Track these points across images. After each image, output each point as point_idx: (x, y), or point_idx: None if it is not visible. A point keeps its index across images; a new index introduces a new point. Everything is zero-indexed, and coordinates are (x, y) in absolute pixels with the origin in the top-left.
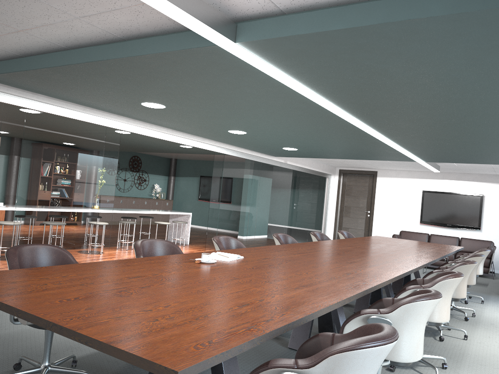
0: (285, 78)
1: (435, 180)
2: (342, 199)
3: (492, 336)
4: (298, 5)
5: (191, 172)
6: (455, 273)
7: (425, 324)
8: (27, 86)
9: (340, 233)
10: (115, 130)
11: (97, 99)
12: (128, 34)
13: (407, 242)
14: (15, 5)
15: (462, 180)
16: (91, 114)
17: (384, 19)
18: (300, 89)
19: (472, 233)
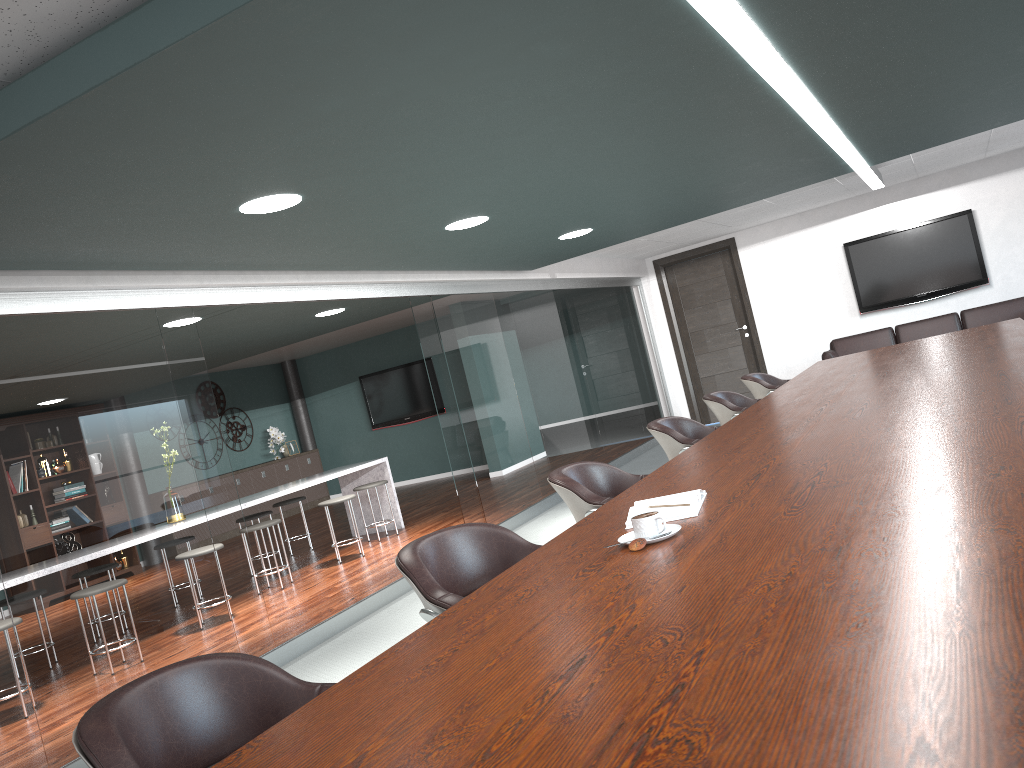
0: None
1: (862, 215)
2: (680, 320)
3: None
4: None
5: (337, 377)
6: None
7: None
8: None
9: (751, 382)
10: (179, 312)
11: (121, 233)
12: None
13: (906, 348)
14: None
15: (917, 196)
16: (110, 286)
17: None
18: None
19: (975, 296)
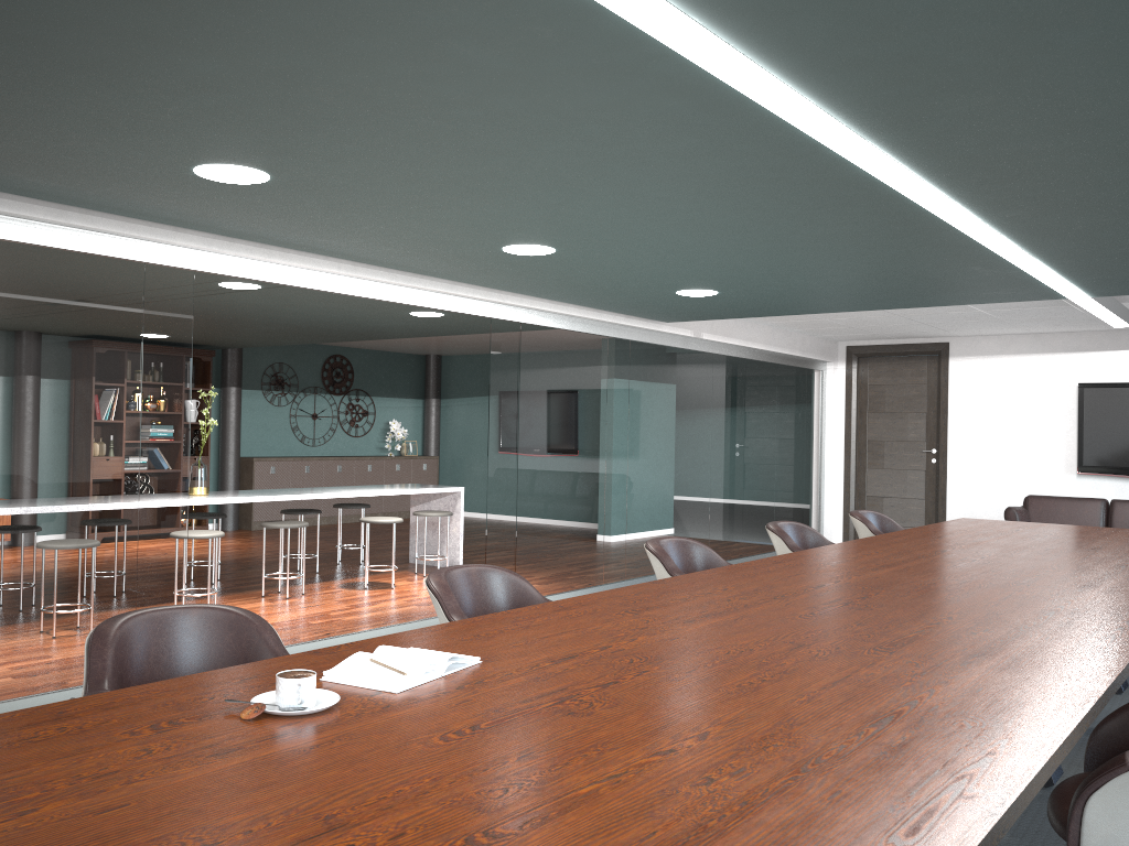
0: None
1: (1113, 354)
2: (861, 423)
3: None
4: None
5: (478, 385)
6: None
7: None
8: None
9: (857, 520)
10: (176, 273)
11: (62, 169)
12: None
13: (1058, 535)
14: None
15: None
16: (88, 227)
17: None
18: (646, 12)
19: None
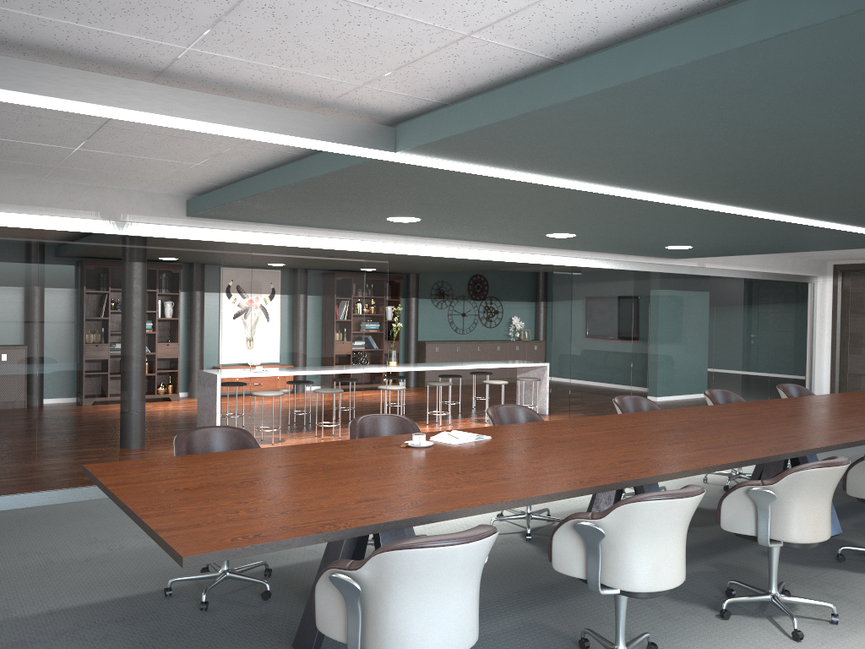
0: (509, 175)
1: None
2: (844, 320)
3: None
4: (451, 94)
5: None
6: (823, 461)
7: (673, 537)
8: (243, 218)
9: (779, 390)
10: (379, 255)
11: (331, 220)
12: (304, 149)
13: None
14: (170, 145)
15: None
16: (340, 238)
17: (530, 106)
18: (552, 183)
19: None
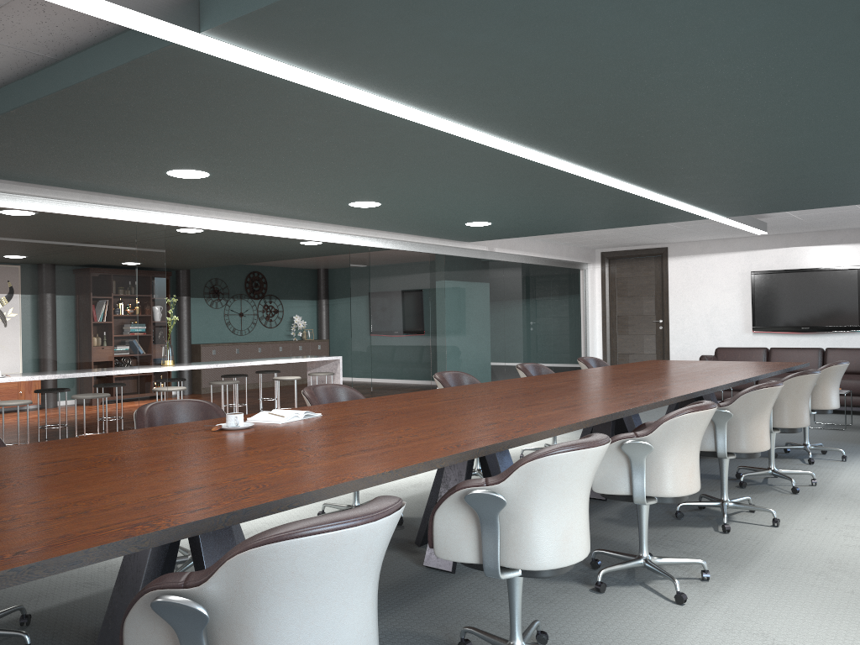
0: (339, 88)
1: (773, 251)
2: (612, 304)
3: (834, 516)
4: None
5: None
6: (696, 405)
7: (581, 498)
8: None
9: (581, 363)
10: (154, 227)
11: (93, 175)
12: (60, 49)
13: (698, 365)
14: None
15: (821, 245)
16: (103, 203)
17: None
18: (386, 106)
19: (850, 338)
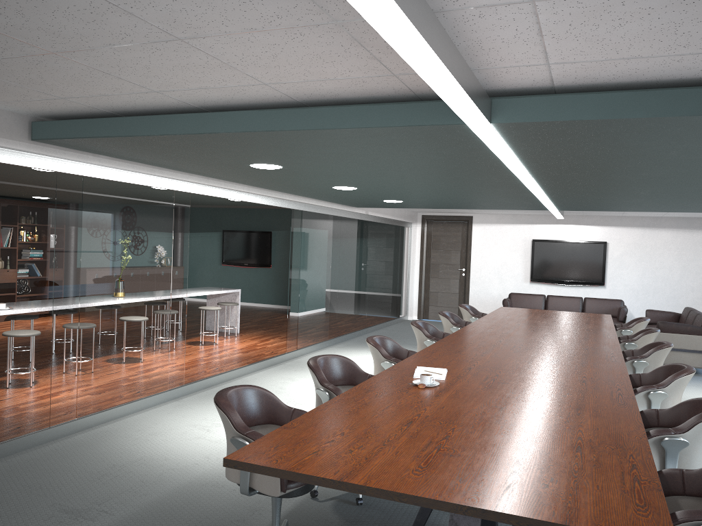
0: (505, 149)
1: (547, 226)
2: (428, 254)
3: None
4: (579, 84)
5: (208, 225)
6: (688, 368)
7: None
8: (98, 148)
9: (464, 309)
10: (184, 194)
11: (189, 160)
12: (315, 98)
13: (549, 315)
14: (189, 71)
15: (580, 225)
16: (160, 175)
17: (697, 111)
18: (508, 158)
19: (595, 290)
